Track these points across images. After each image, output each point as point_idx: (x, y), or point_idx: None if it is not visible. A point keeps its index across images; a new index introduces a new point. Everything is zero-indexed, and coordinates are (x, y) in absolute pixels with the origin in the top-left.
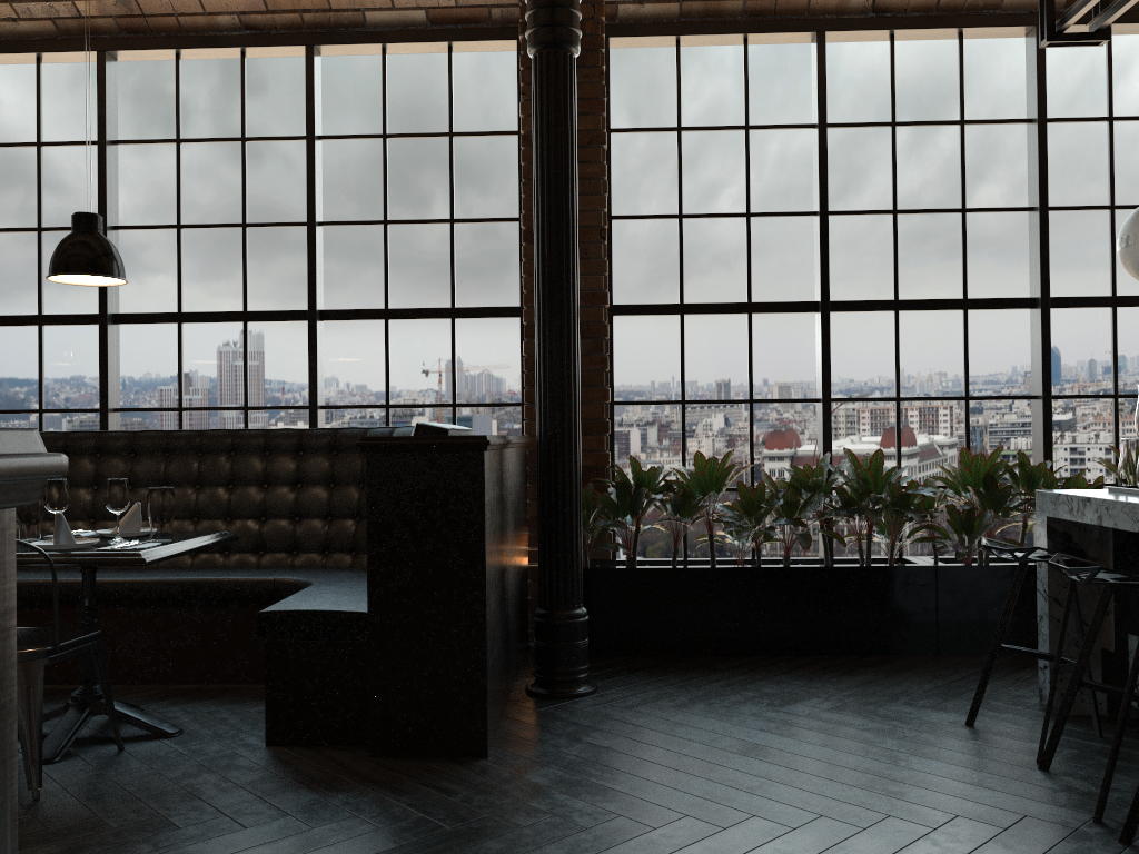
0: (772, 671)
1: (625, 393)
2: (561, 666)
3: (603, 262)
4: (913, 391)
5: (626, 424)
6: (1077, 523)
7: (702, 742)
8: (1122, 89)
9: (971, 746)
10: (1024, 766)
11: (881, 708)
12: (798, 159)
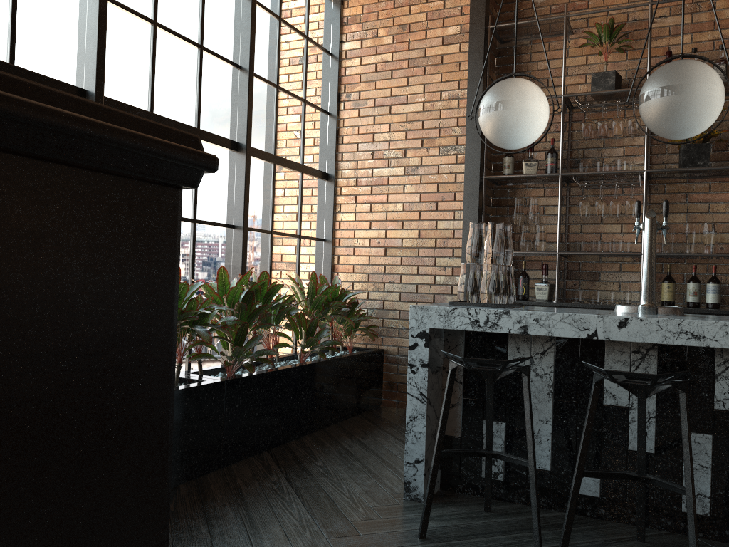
0: None
1: None
2: None
3: None
4: None
5: None
6: (438, 332)
7: None
8: (285, 0)
9: None
10: None
11: None
12: None
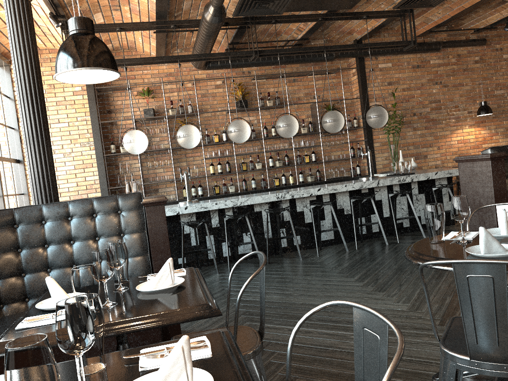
0: None
1: None
2: None
3: None
4: None
5: None
6: None
7: None
8: None
9: None
10: None
11: None
12: None
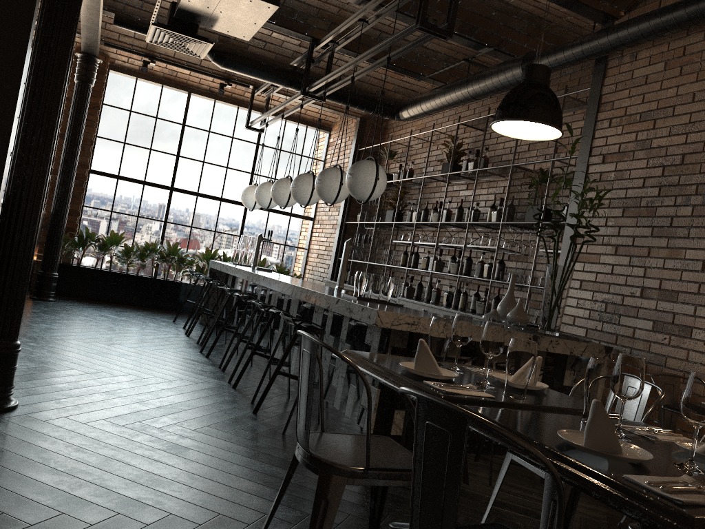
0: (122, 307)
1: (89, 203)
2: (45, 290)
3: (90, 153)
4: (197, 225)
5: (87, 215)
6: (218, 270)
7: (89, 313)
8: (286, 141)
9: (169, 324)
10: (179, 327)
11: (151, 316)
12: (173, 134)
